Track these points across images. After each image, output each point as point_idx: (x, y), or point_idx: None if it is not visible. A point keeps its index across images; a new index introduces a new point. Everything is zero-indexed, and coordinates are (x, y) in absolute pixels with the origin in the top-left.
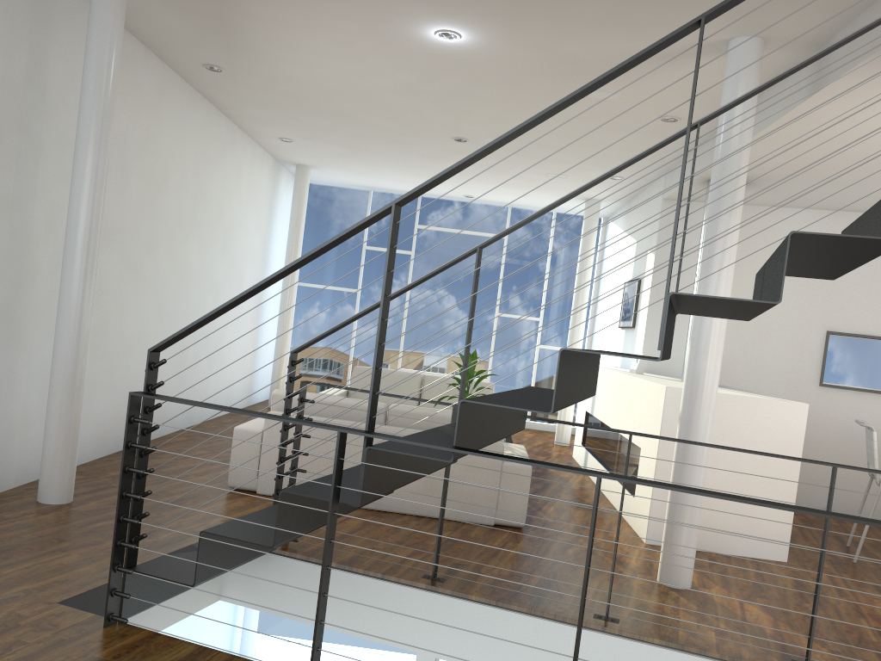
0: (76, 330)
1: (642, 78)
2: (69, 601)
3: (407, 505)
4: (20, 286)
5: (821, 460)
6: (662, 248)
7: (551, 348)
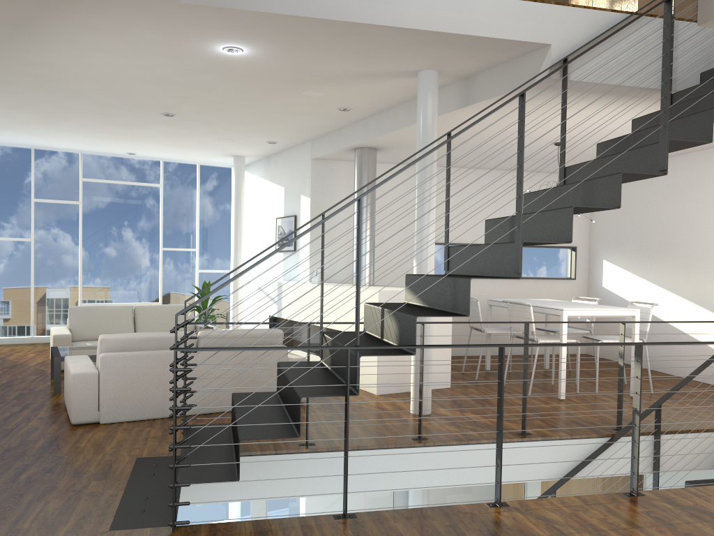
0: None
1: (348, 86)
2: (115, 527)
3: (225, 405)
4: None
5: None
6: (315, 193)
7: (208, 271)
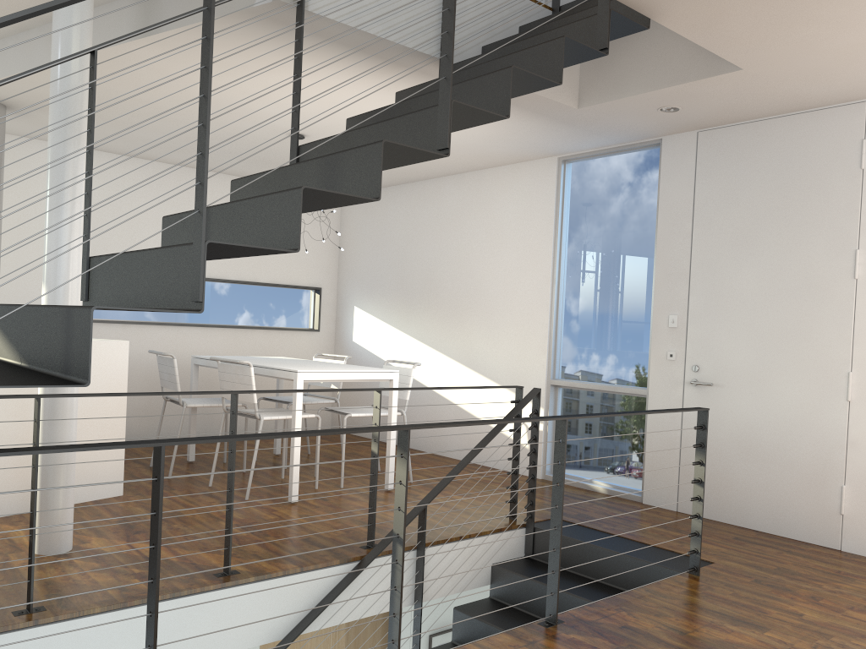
0: None
1: None
2: None
3: None
4: None
5: None
6: None
7: None
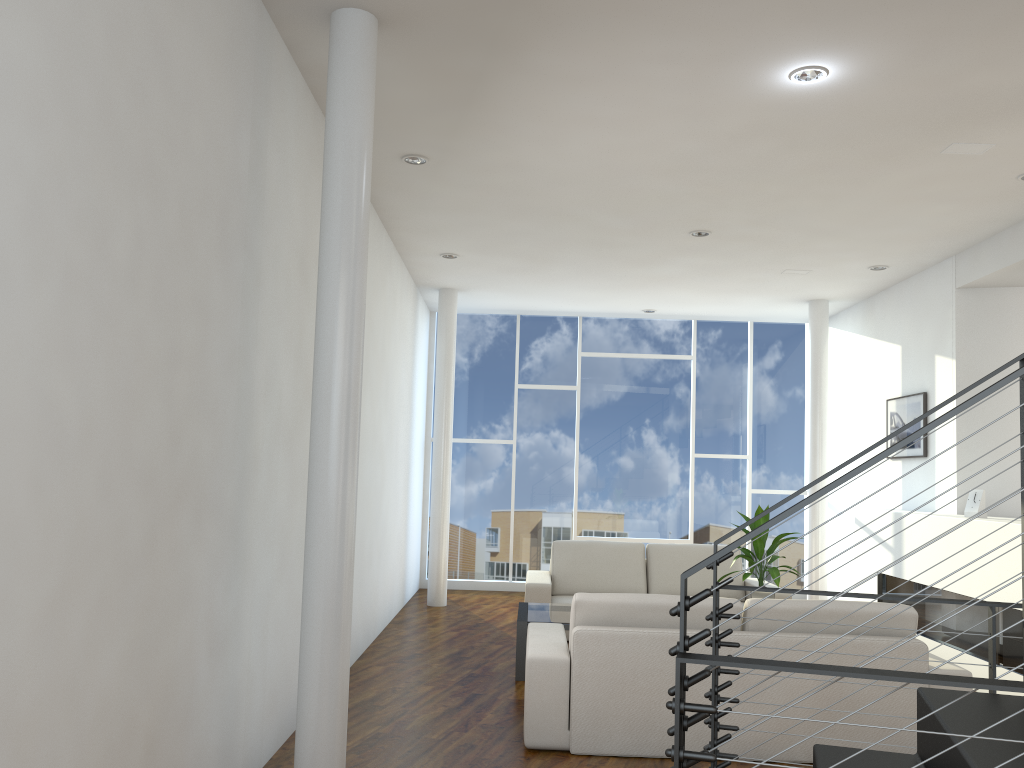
0: (340, 539)
1: None
2: None
3: (797, 749)
4: (245, 479)
5: None
6: (965, 350)
7: (766, 491)
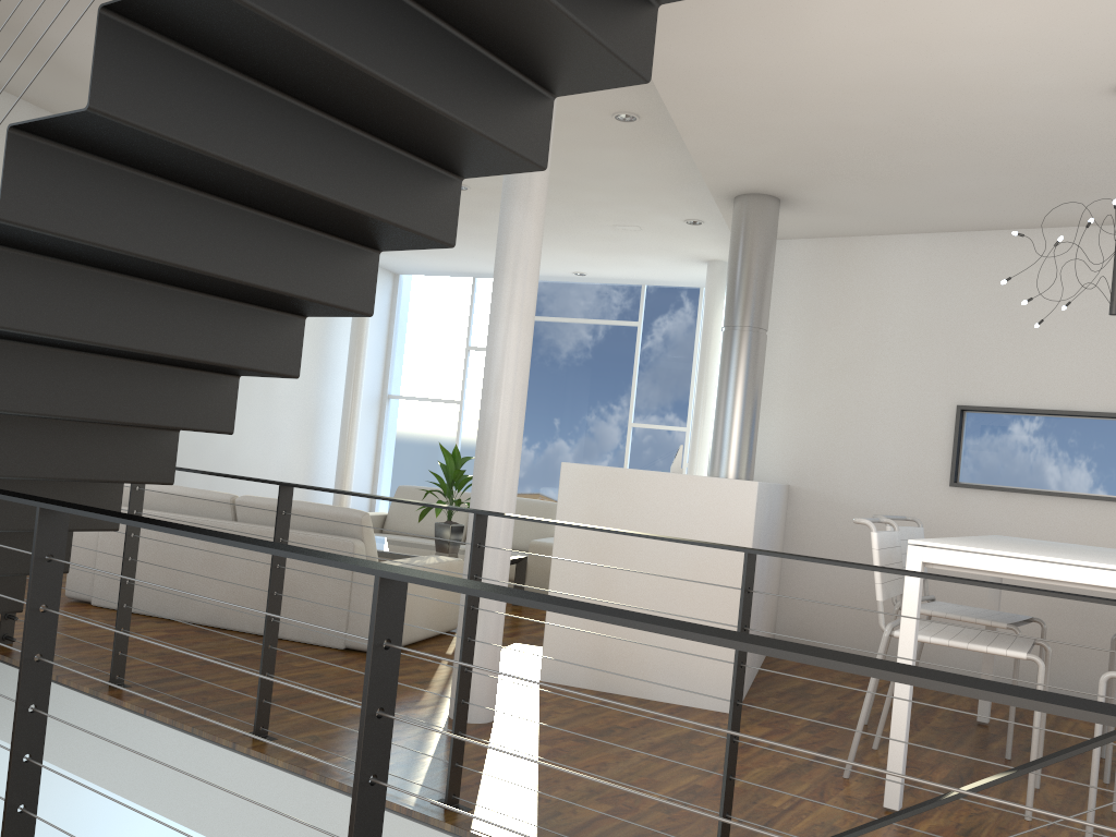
0: None
1: None
2: None
3: (246, 621)
4: None
5: (957, 597)
6: None
7: None
